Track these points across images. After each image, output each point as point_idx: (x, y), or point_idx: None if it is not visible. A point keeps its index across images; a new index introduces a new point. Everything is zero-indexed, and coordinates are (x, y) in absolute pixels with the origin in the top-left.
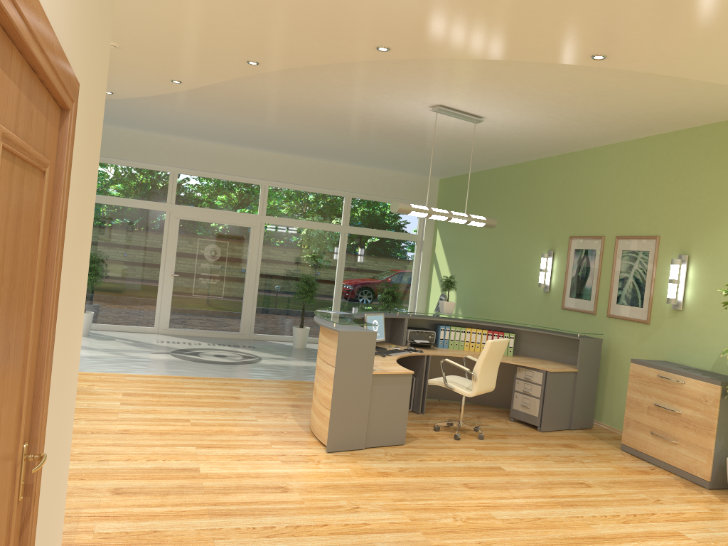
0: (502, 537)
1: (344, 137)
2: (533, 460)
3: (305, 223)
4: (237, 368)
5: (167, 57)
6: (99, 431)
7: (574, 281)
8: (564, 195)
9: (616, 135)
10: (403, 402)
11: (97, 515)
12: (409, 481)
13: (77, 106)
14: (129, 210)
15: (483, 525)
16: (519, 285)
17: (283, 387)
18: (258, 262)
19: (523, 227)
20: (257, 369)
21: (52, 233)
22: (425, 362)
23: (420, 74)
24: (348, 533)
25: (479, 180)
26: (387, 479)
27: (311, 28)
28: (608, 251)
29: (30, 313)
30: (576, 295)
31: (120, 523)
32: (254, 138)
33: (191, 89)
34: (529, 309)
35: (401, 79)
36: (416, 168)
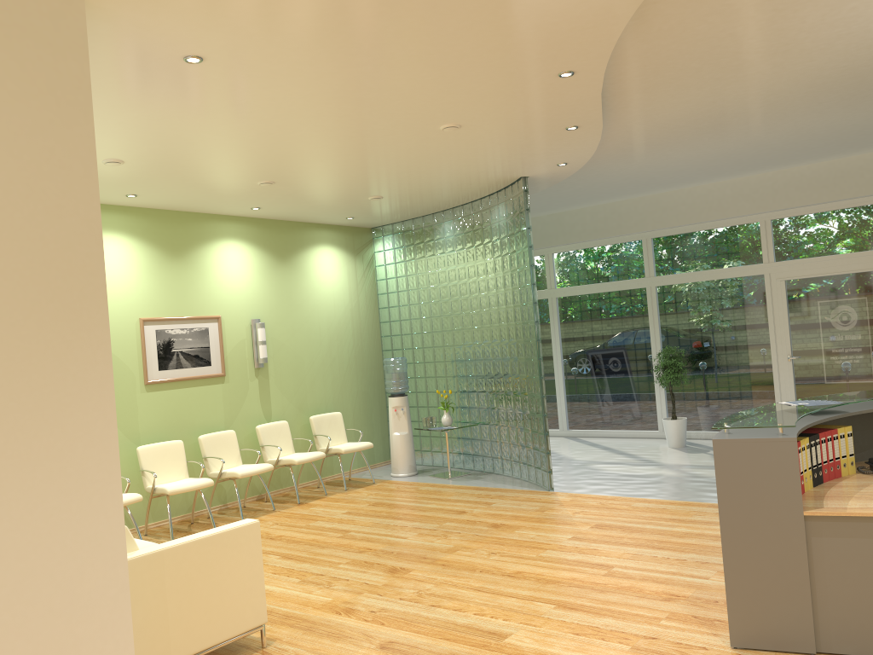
0: None
1: None
2: None
3: None
4: None
5: (504, 112)
6: (489, 570)
7: None
8: None
9: None
10: None
11: None
12: None
13: None
14: (717, 284)
15: None
16: None
17: None
18: None
19: None
20: None
21: None
22: None
23: None
24: None
25: None
26: None
27: (500, 9)
28: None
29: None
30: None
31: None
32: (836, 138)
33: (637, 123)
34: None
35: None
36: None
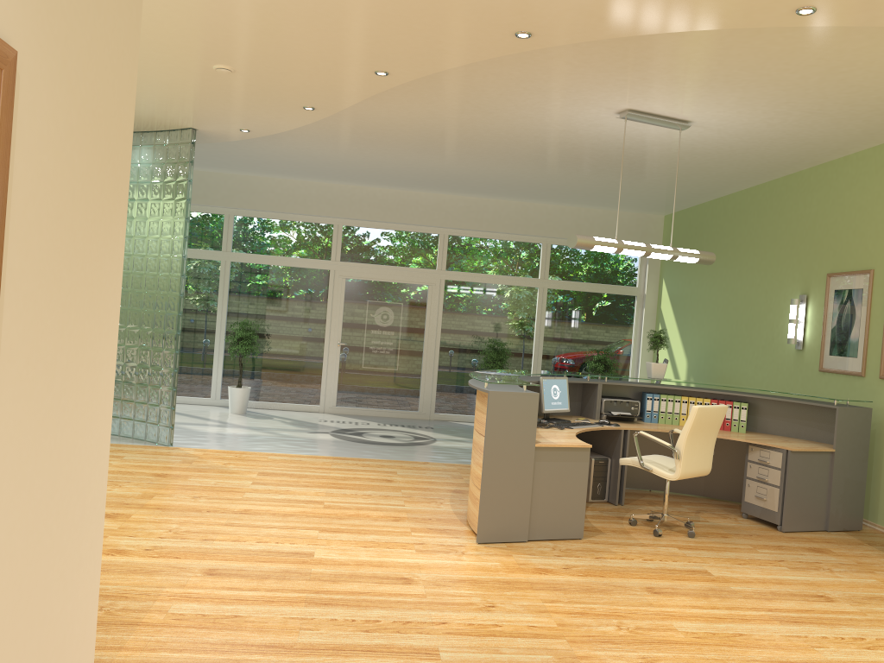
0: (678, 654)
1: (527, 166)
2: (758, 565)
3: (493, 278)
4: (403, 450)
5: (288, 77)
6: (216, 510)
7: (834, 334)
8: (818, 219)
9: (882, 130)
10: (579, 484)
11: (177, 595)
12: (573, 581)
13: (14, 77)
14: (289, 270)
15: (656, 637)
16: (764, 343)
17: (450, 470)
18: (438, 327)
19: (768, 267)
20: (426, 451)
21: None
22: (622, 438)
23: (589, 68)
24: (469, 634)
25: (712, 212)
26: (544, 577)
27: (430, 17)
28: (879, 289)
29: None
30: (838, 352)
31: (200, 605)
32: (424, 176)
33: (334, 119)
34: (777, 374)
35: (568, 78)
36: (630, 201)
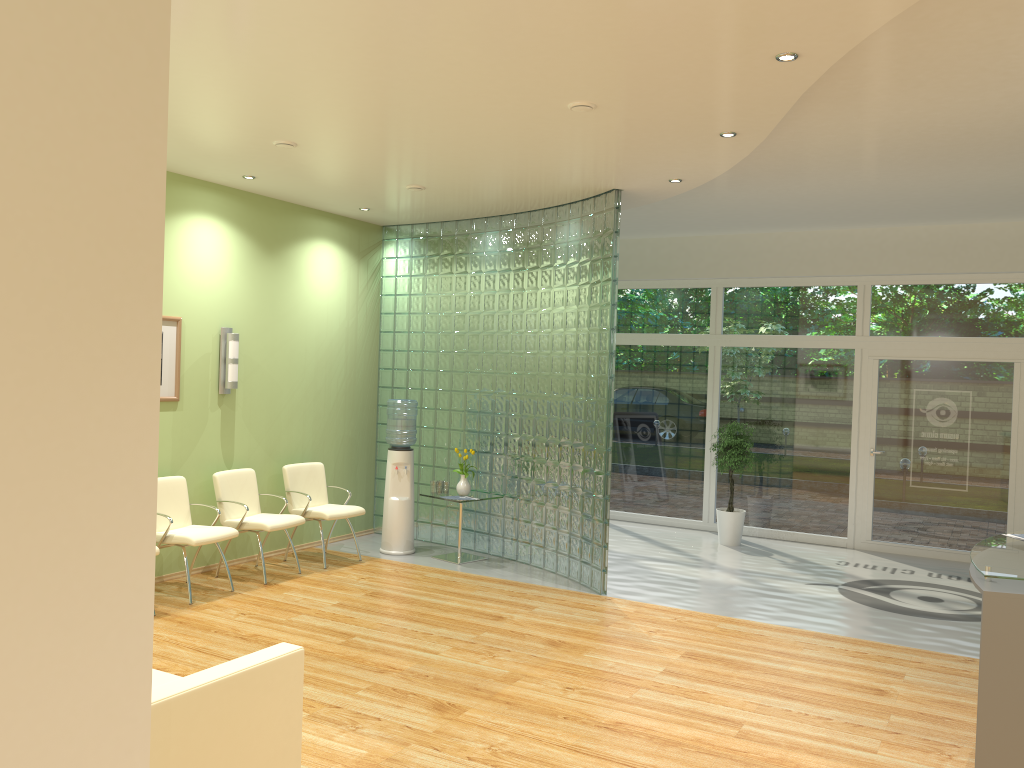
0: None
1: None
2: None
3: None
4: (942, 628)
5: (665, 97)
6: (576, 717)
7: None
8: None
9: None
10: None
11: None
12: None
13: None
14: (796, 353)
15: None
16: None
17: None
18: None
19: None
20: None
21: None
22: None
23: None
24: None
25: None
26: None
27: None
28: None
29: None
30: None
31: None
32: (983, 200)
33: (791, 142)
34: None
35: None
36: None
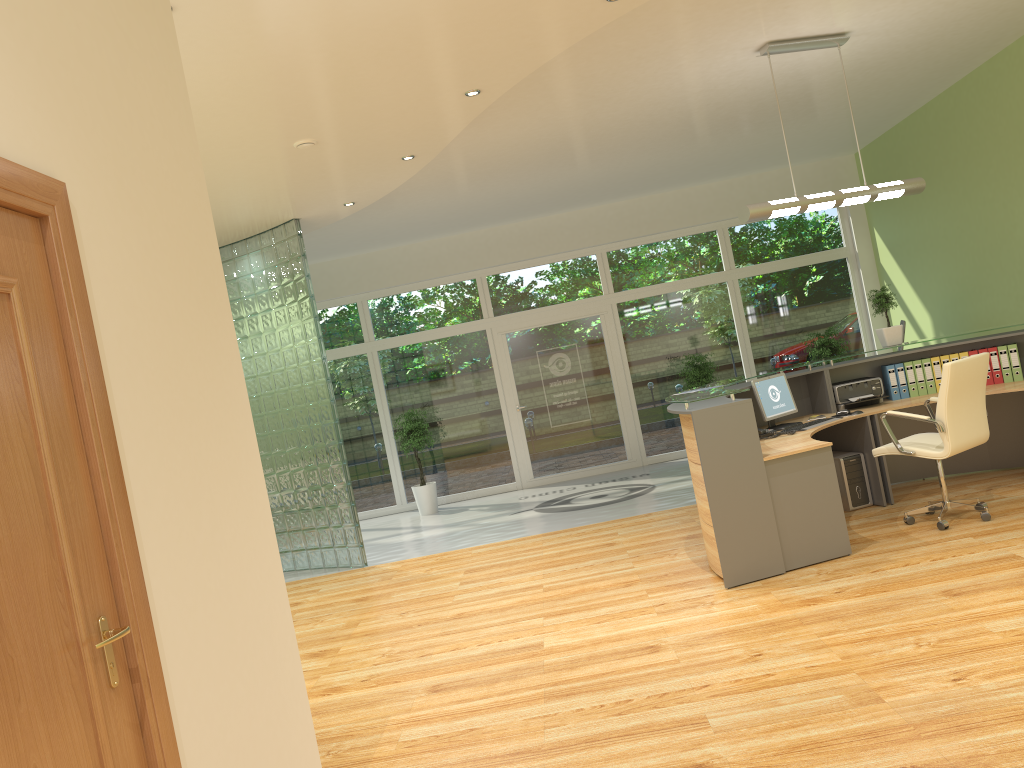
0: (999, 659)
1: (672, 146)
2: None
3: (671, 285)
4: (619, 506)
5: (374, 130)
6: (427, 622)
7: None
8: None
9: None
10: (829, 492)
11: (405, 721)
12: (850, 604)
13: (68, 210)
14: (441, 343)
15: (966, 645)
16: (1019, 267)
17: (679, 516)
18: (623, 359)
19: (998, 175)
20: (646, 501)
21: (72, 365)
22: (870, 426)
23: (705, 9)
24: (738, 692)
25: (910, 132)
26: (813, 608)
27: (504, 12)
28: None
29: (42, 460)
30: None
31: (431, 726)
32: (559, 195)
33: (440, 161)
34: None
35: (685, 29)
36: (807, 150)
